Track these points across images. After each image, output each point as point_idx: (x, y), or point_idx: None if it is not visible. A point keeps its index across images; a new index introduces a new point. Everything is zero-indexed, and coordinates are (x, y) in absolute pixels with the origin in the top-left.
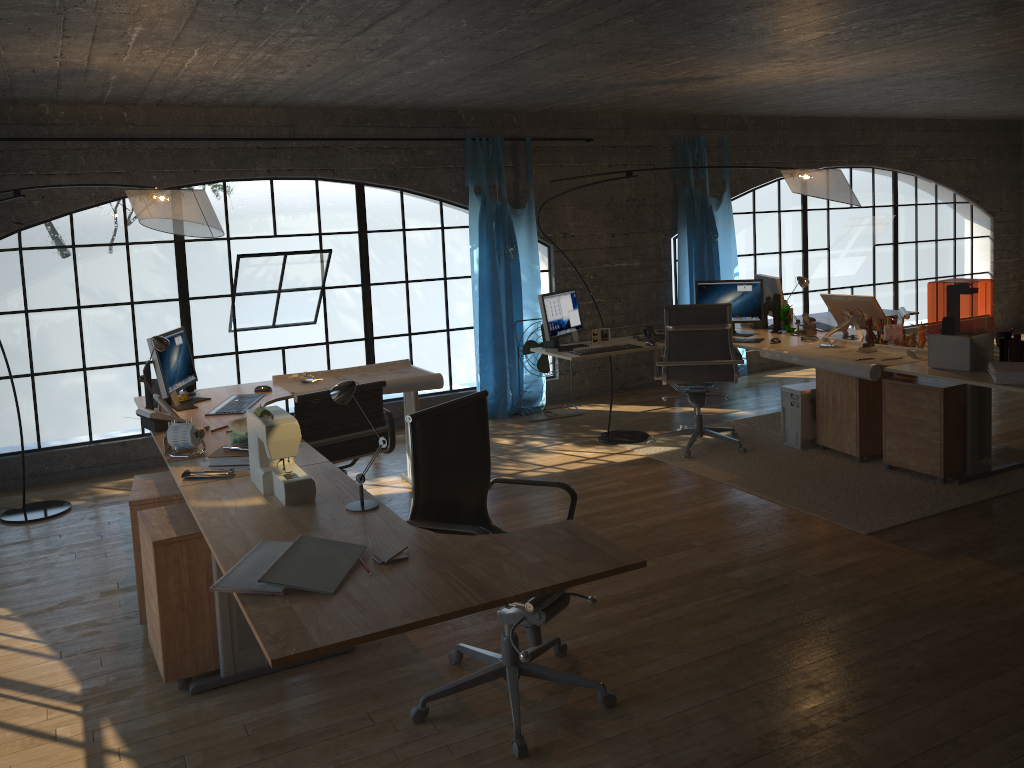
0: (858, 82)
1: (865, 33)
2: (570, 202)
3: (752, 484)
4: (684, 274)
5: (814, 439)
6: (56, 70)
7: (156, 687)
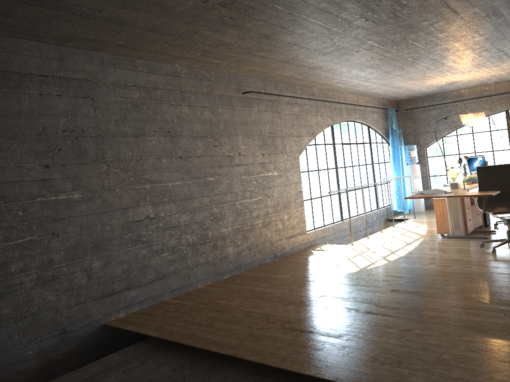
0: None
1: None
2: None
3: None
4: None
5: None
6: (446, 83)
7: (437, 236)
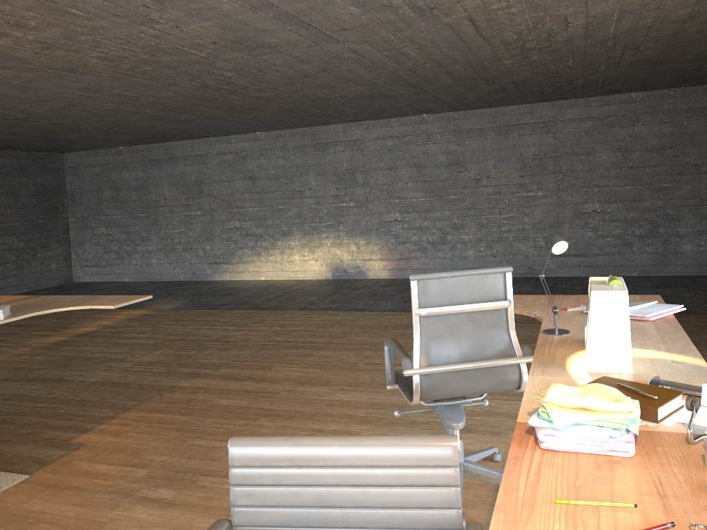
0: None
1: None
2: None
3: None
4: None
5: None
6: None
7: None
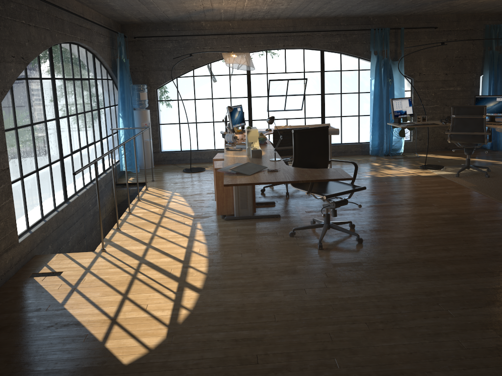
0: None
1: None
2: (424, 58)
3: (480, 189)
4: (486, 94)
5: None
6: (202, 9)
7: (215, 217)
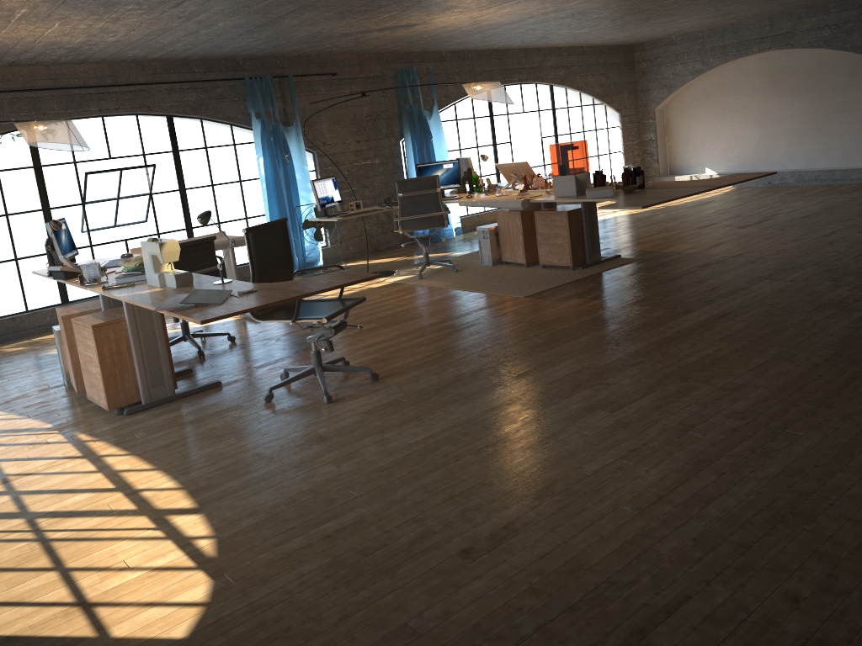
0: (509, 23)
1: None
2: (325, 120)
3: (460, 285)
4: (411, 166)
5: (500, 258)
6: None
7: (102, 417)
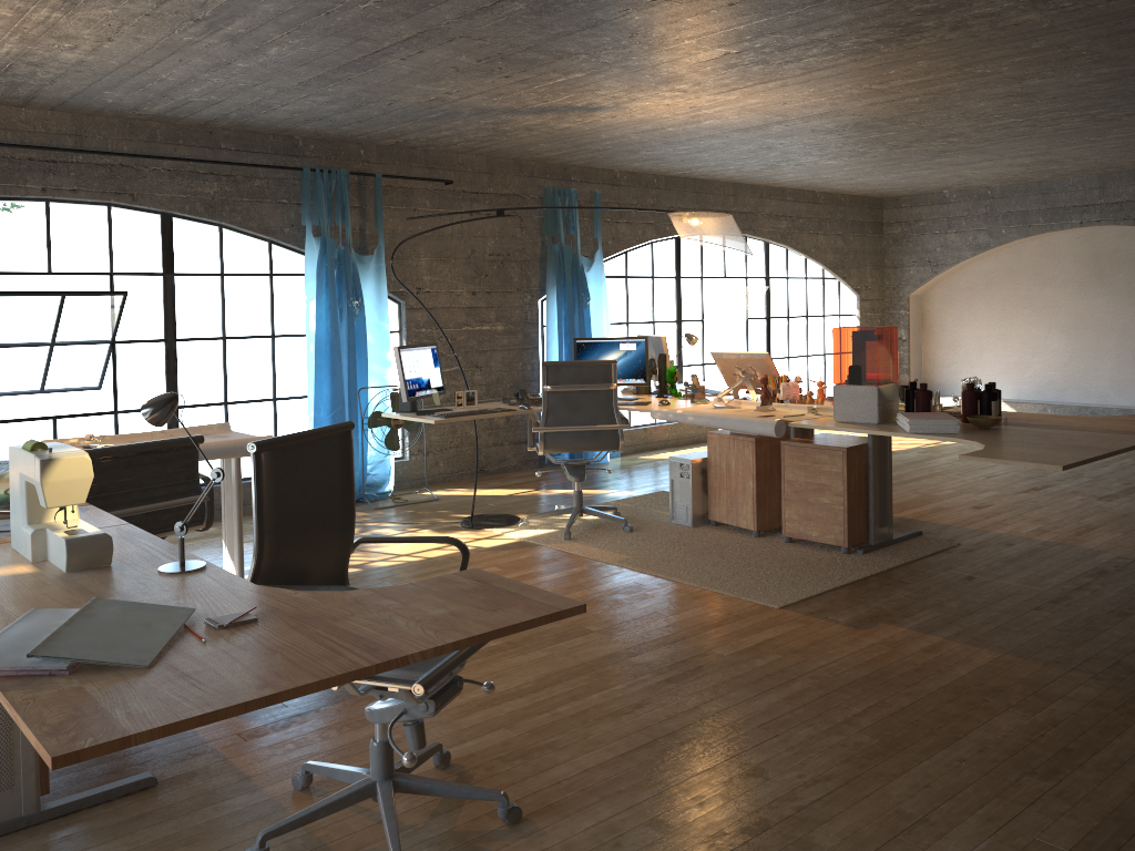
0: (743, 130)
1: (767, 56)
2: (426, 253)
3: (645, 563)
4: (553, 341)
5: (706, 515)
6: None
7: None
